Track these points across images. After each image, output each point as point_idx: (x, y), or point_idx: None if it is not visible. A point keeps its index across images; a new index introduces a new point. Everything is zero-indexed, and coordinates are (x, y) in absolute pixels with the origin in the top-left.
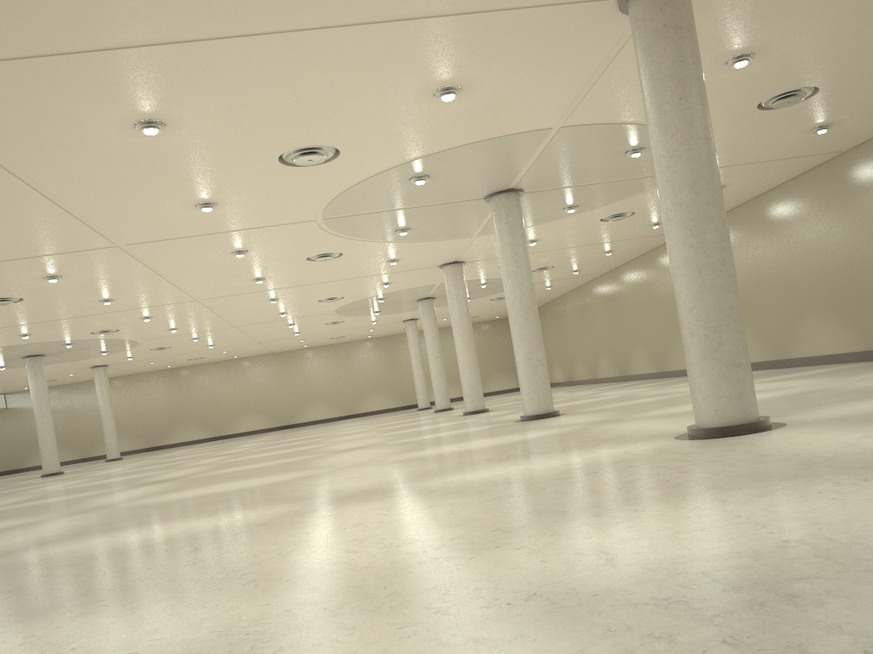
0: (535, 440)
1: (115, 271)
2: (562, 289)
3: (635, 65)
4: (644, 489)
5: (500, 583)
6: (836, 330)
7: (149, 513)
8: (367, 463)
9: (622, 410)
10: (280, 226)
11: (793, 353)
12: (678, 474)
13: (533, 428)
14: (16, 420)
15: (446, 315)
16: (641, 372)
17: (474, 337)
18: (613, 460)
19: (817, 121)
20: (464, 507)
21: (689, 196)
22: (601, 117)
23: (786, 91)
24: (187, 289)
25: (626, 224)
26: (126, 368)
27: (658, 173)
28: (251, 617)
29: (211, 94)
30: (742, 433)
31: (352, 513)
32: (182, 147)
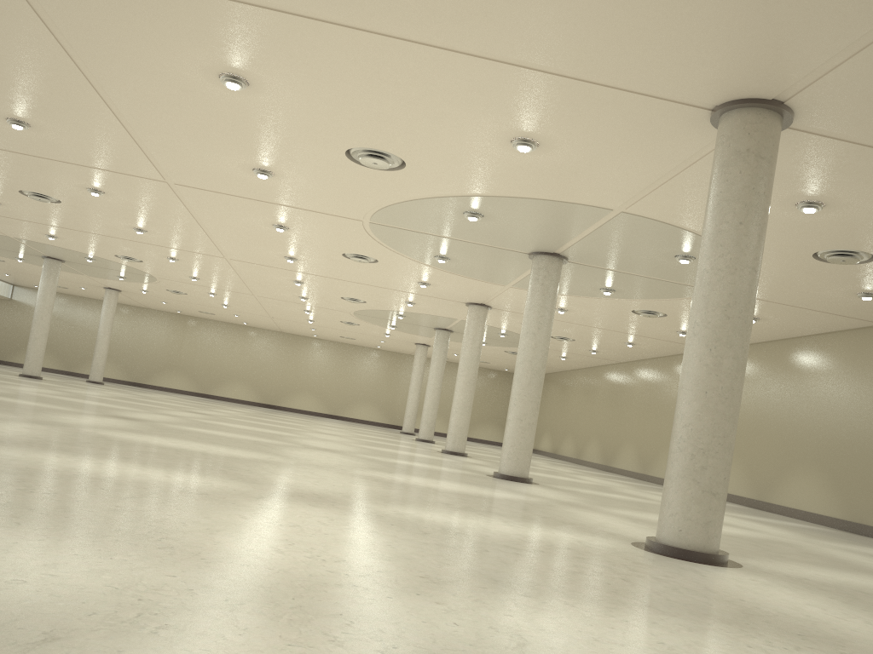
0: (499, 500)
1: (157, 205)
2: (575, 364)
3: (709, 178)
4: (582, 584)
5: (406, 633)
6: (822, 491)
7: (103, 445)
8: (331, 468)
9: (593, 499)
10: (327, 216)
11: (774, 499)
12: (620, 581)
13: (501, 488)
14: (16, 313)
15: (458, 351)
16: (624, 468)
17: (478, 381)
18: (564, 545)
19: (865, 287)
20: (403, 544)
21: (719, 317)
22: (662, 216)
23: (844, 249)
24: (220, 245)
25: (655, 323)
26: (138, 299)
27: (697, 285)
28: (151, 584)
29: (301, 70)
30: (697, 561)
31: (295, 512)
32: (257, 111)
